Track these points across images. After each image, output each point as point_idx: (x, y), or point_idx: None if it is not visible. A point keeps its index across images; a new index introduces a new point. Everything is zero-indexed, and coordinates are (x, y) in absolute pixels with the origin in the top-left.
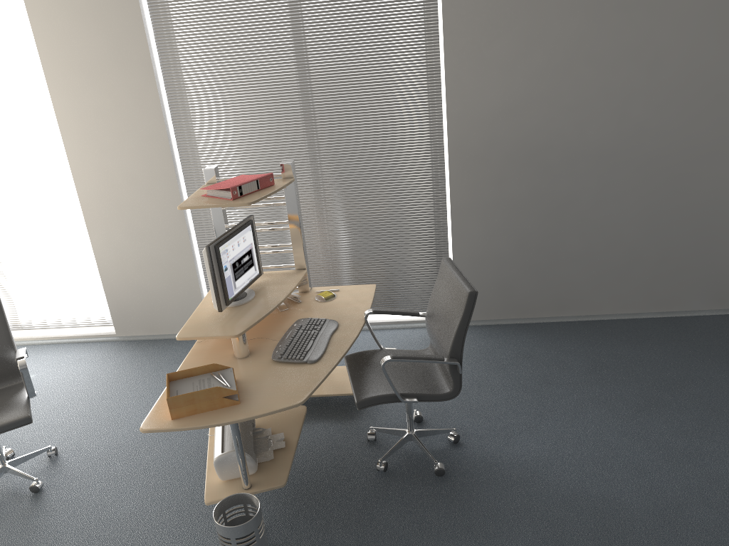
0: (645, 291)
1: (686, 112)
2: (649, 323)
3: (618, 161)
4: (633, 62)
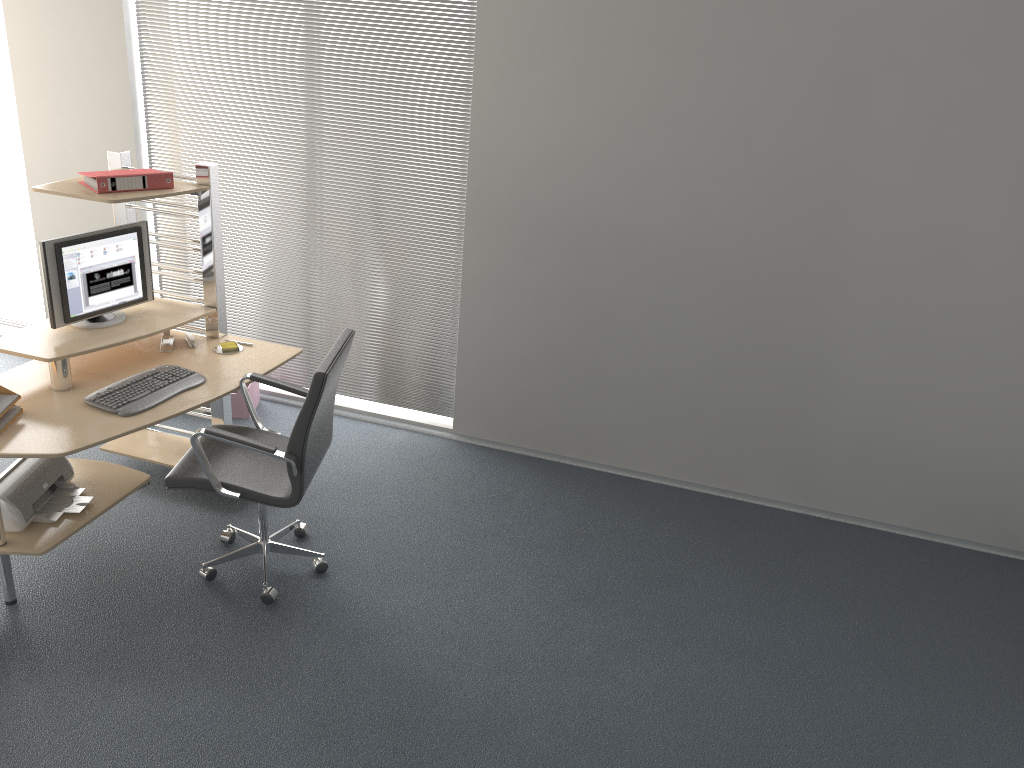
0: (703, 454)
1: (784, 217)
2: (696, 500)
3: (685, 264)
4: (720, 131)
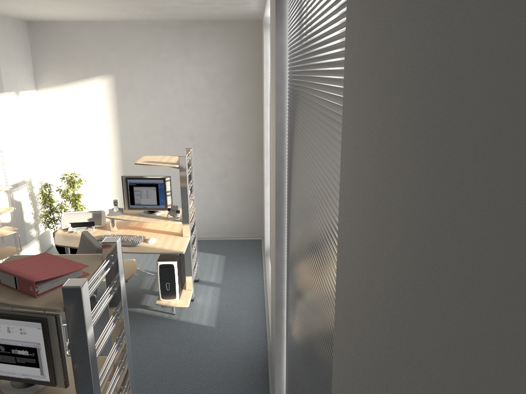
0: None
1: None
2: None
3: None
4: None
